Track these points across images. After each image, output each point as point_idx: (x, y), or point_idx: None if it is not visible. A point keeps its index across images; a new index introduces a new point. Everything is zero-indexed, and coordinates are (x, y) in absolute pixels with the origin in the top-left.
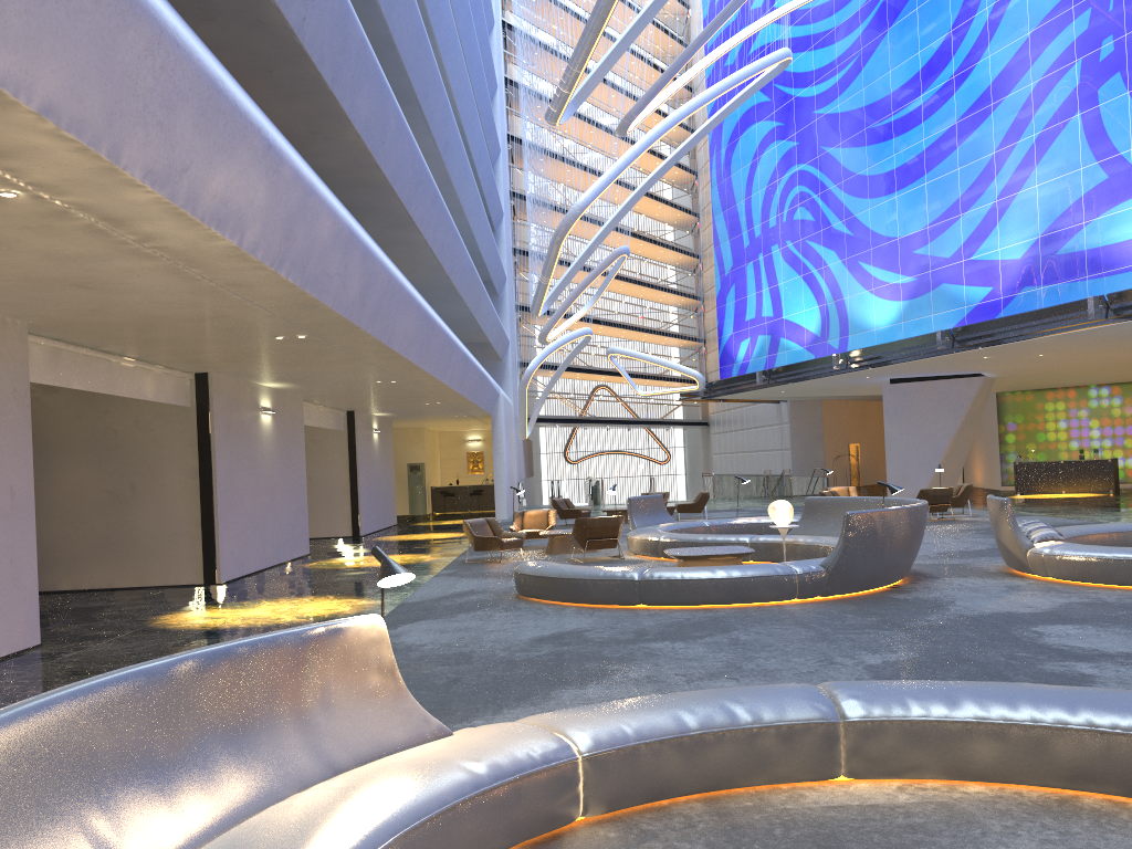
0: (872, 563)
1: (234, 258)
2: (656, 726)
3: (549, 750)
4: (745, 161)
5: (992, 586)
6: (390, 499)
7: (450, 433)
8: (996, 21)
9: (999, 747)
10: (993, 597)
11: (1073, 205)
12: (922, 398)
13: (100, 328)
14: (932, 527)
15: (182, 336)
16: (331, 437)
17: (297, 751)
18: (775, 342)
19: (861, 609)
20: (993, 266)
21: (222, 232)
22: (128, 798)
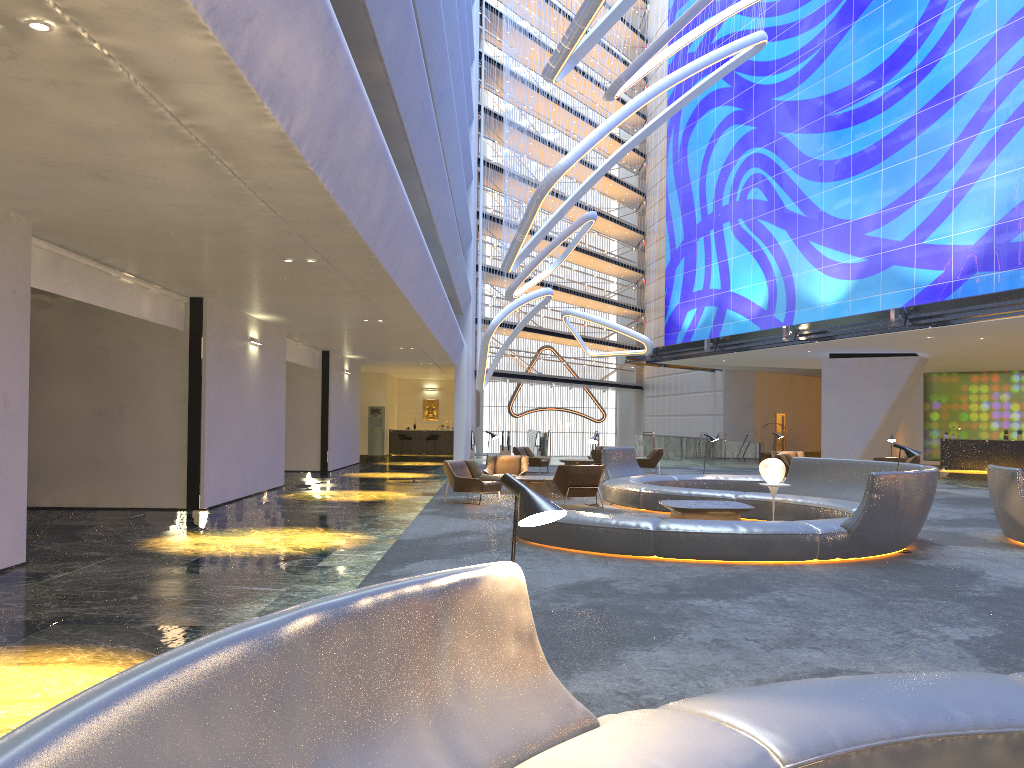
0: (892, 526)
1: (276, 149)
2: (861, 727)
3: (750, 758)
4: (702, 143)
5: (1008, 557)
6: (355, 438)
7: (408, 381)
8: (963, 18)
9: None
10: (1021, 569)
11: None
12: (859, 373)
13: (106, 235)
14: None
15: (190, 251)
16: (305, 374)
17: (432, 751)
18: (721, 313)
19: (892, 574)
20: (945, 251)
21: (273, 111)
22: None
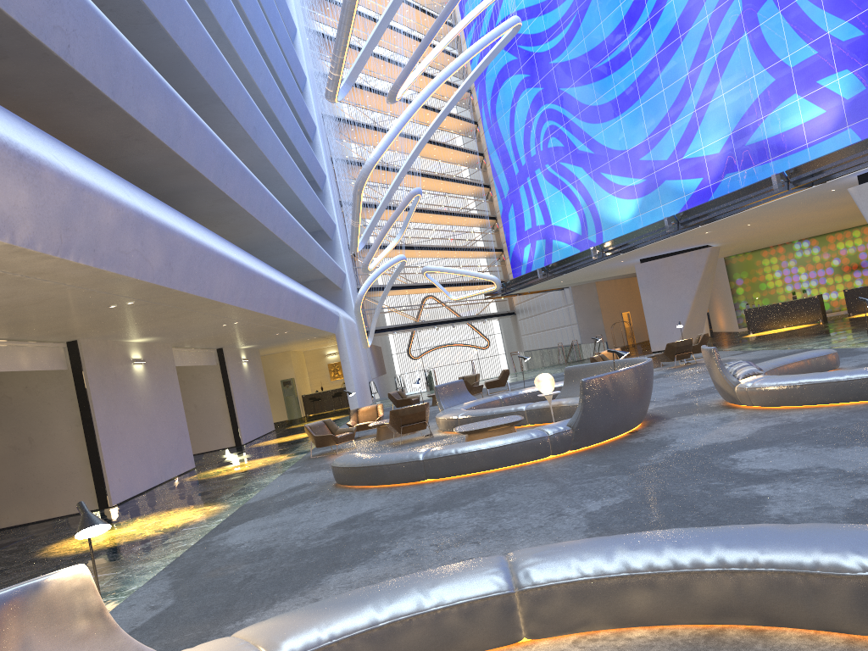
0: (609, 417)
1: (16, 253)
2: (348, 623)
3: None
4: (506, 108)
5: (709, 420)
6: (266, 411)
7: (312, 351)
8: None
9: (652, 595)
10: (707, 430)
11: (752, 105)
12: (666, 270)
13: None
14: (678, 372)
15: (30, 317)
16: (207, 371)
17: None
18: (549, 244)
19: (600, 457)
20: (700, 162)
21: None
22: None
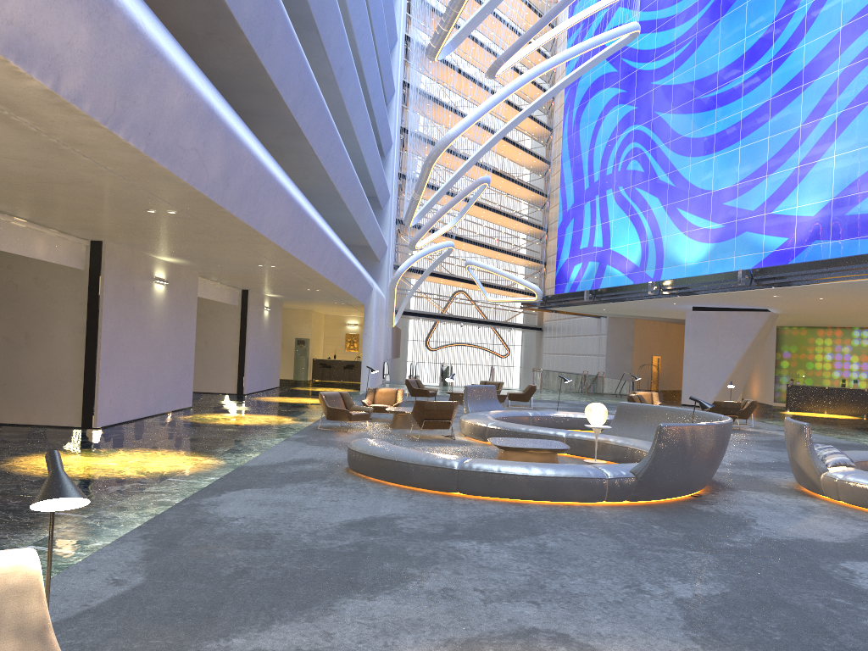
0: (679, 473)
1: (57, 107)
2: None
3: None
4: (592, 120)
5: (787, 505)
6: (275, 365)
7: (334, 317)
8: (813, 16)
9: None
10: (791, 518)
11: (865, 174)
12: (717, 325)
13: None
14: None
15: (58, 200)
16: (227, 310)
17: None
18: (602, 268)
19: (667, 520)
20: (790, 221)
21: (27, 69)
22: None
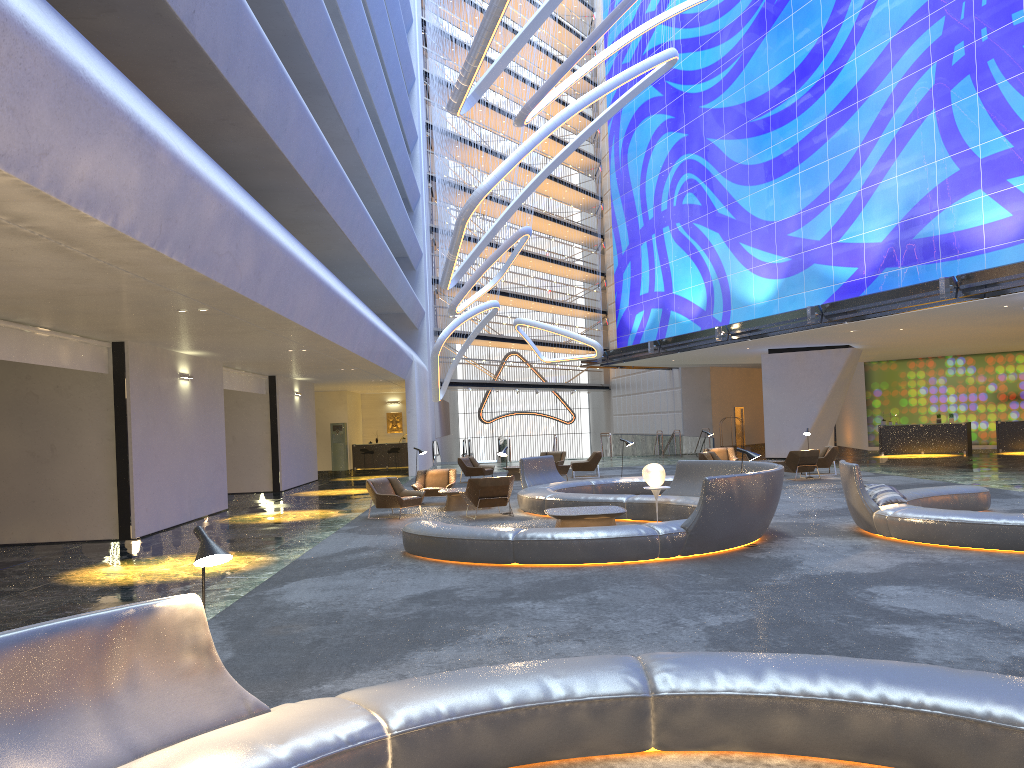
0: (729, 524)
1: (113, 238)
2: (469, 702)
3: (357, 729)
4: (640, 151)
5: (839, 545)
6: (311, 456)
7: (371, 396)
8: (861, 27)
9: (800, 722)
10: (838, 557)
11: (929, 194)
12: (797, 367)
13: (5, 301)
14: (799, 486)
15: (88, 309)
16: (253, 399)
17: (96, 735)
18: (666, 314)
19: (716, 568)
20: (858, 249)
21: (93, 214)
22: None
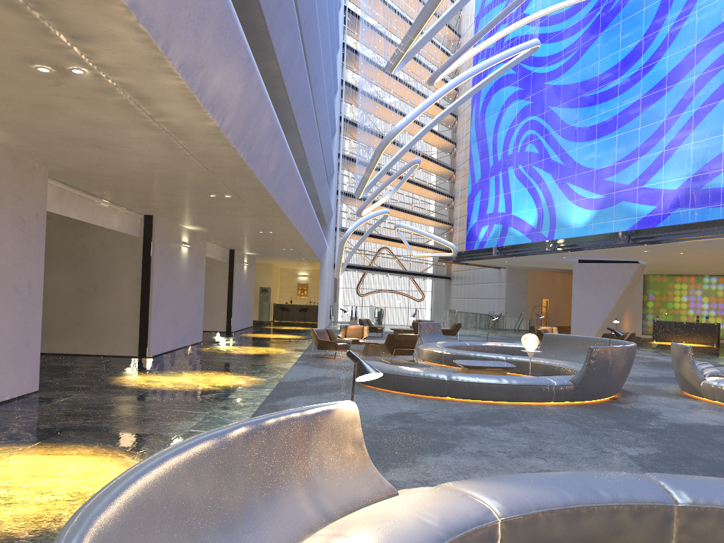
0: (603, 382)
1: (212, 135)
2: (547, 499)
3: (480, 513)
4: (495, 111)
5: (679, 404)
6: (250, 309)
7: (287, 270)
8: (674, 34)
9: None
10: (685, 412)
11: (716, 157)
12: (598, 274)
13: (95, 178)
14: None
15: (148, 188)
16: (217, 265)
17: (304, 502)
18: (505, 229)
19: (600, 413)
20: (657, 193)
21: (213, 116)
22: (209, 540)
